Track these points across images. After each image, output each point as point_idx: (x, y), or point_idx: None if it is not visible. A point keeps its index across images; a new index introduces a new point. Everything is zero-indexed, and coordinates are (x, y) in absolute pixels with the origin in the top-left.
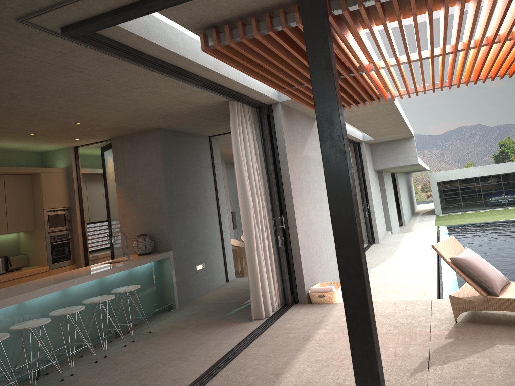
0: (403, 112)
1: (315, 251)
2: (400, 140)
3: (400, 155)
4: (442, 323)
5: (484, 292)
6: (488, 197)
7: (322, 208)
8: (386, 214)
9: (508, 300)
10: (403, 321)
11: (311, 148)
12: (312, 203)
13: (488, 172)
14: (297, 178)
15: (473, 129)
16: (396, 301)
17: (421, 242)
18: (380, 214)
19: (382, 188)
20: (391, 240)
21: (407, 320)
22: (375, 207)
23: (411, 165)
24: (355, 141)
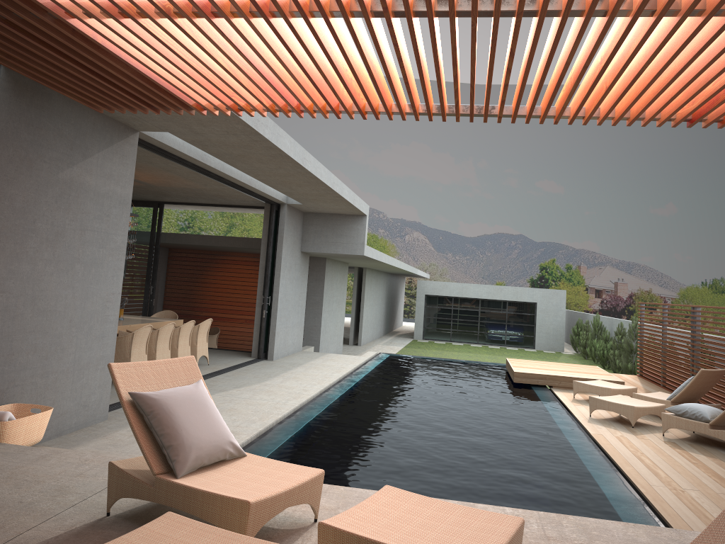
0: (314, 164)
1: (31, 346)
2: (346, 216)
3: (341, 238)
4: (84, 513)
5: (160, 466)
6: (486, 328)
7: (95, 277)
8: (317, 322)
9: (182, 489)
10: (30, 498)
11: (97, 172)
12: (57, 263)
13: (492, 295)
14: (17, 209)
15: (513, 239)
16: (95, 456)
17: (328, 369)
18: (295, 319)
19: (320, 283)
20: (294, 360)
21: (39, 498)
22: (284, 307)
23: (358, 256)
24: (271, 201)
